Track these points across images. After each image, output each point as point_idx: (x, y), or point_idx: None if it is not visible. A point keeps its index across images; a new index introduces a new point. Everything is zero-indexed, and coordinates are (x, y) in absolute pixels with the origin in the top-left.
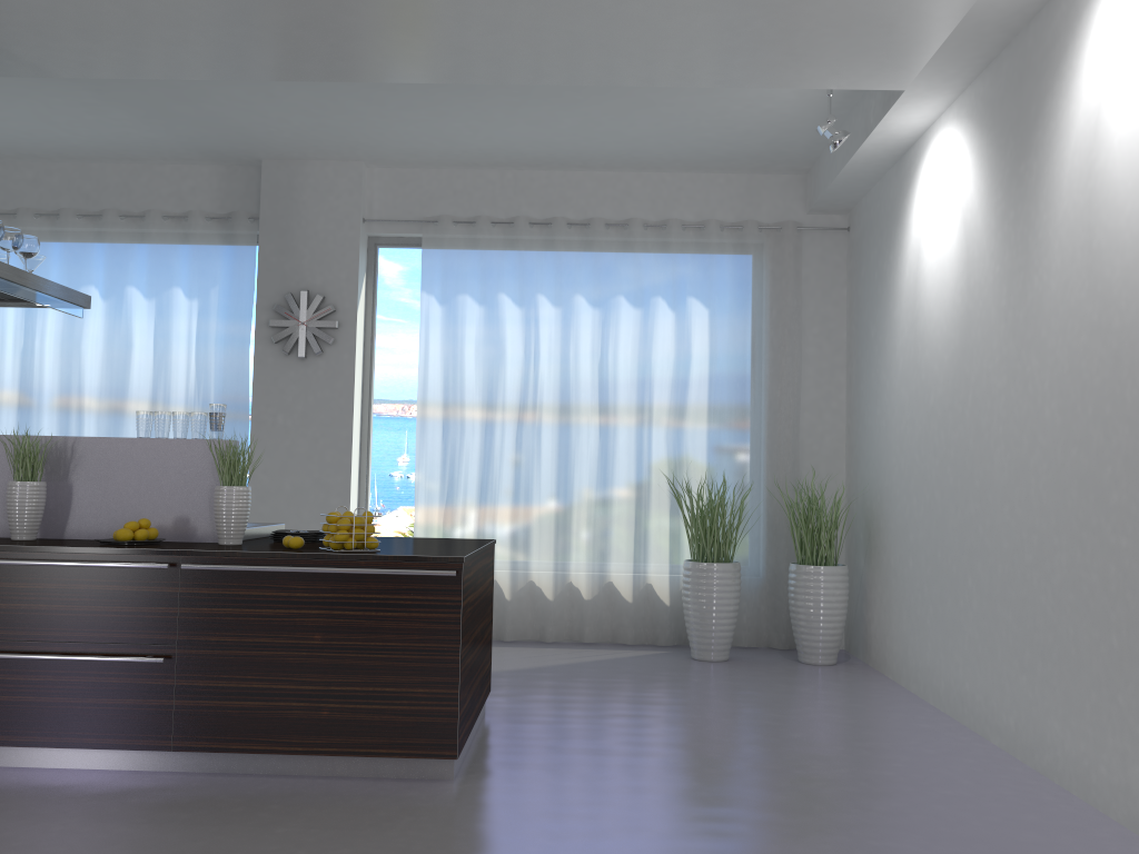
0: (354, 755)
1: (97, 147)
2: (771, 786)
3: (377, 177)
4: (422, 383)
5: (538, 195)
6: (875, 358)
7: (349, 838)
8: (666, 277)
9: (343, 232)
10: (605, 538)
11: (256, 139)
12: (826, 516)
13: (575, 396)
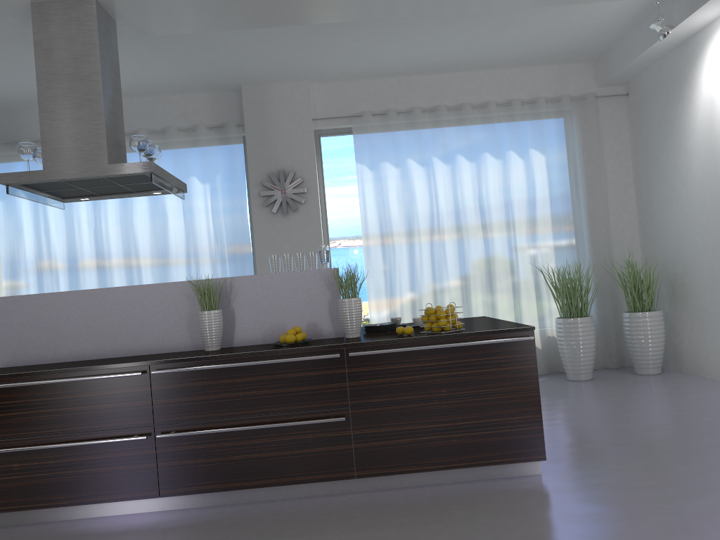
0: (478, 466)
1: (132, 87)
2: None
3: (317, 90)
4: (363, 223)
5: (424, 91)
6: (668, 175)
7: (535, 520)
8: (515, 137)
9: (301, 129)
10: (494, 310)
11: (244, 71)
12: (645, 280)
13: (464, 221)
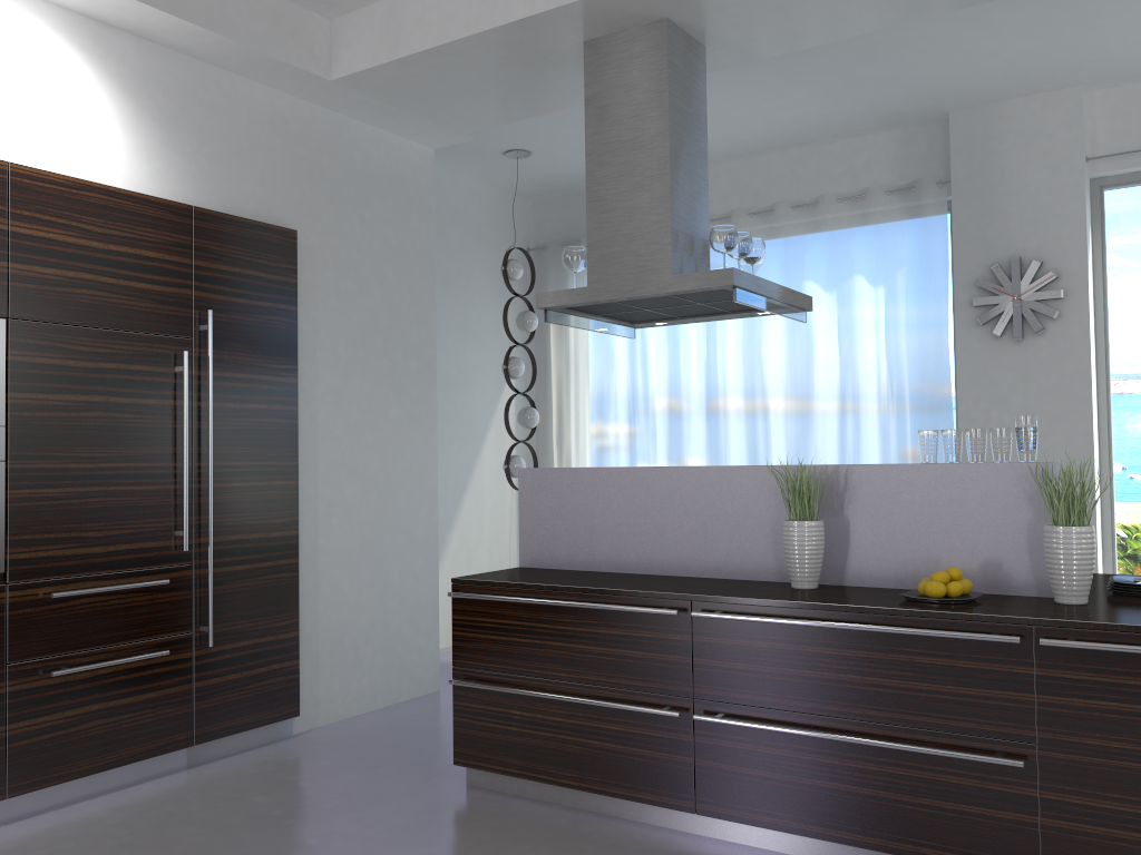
0: None
1: (767, 137)
2: None
3: (1099, 102)
4: None
5: None
6: None
7: None
8: None
9: (1060, 179)
10: None
11: (949, 87)
12: None
13: None
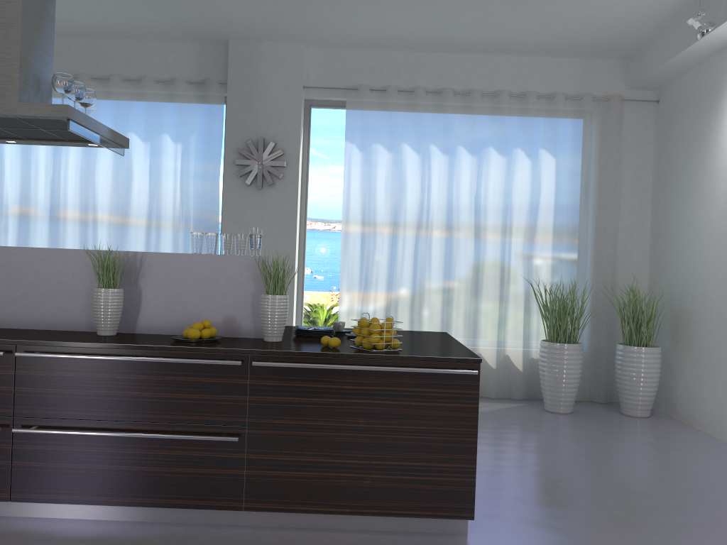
0: (391, 516)
1: (107, 26)
2: (717, 541)
3: (313, 55)
4: (345, 208)
5: (431, 71)
6: (689, 197)
7: None
8: (525, 134)
9: (289, 96)
10: (476, 322)
11: (230, 23)
12: (647, 311)
13: (456, 220)
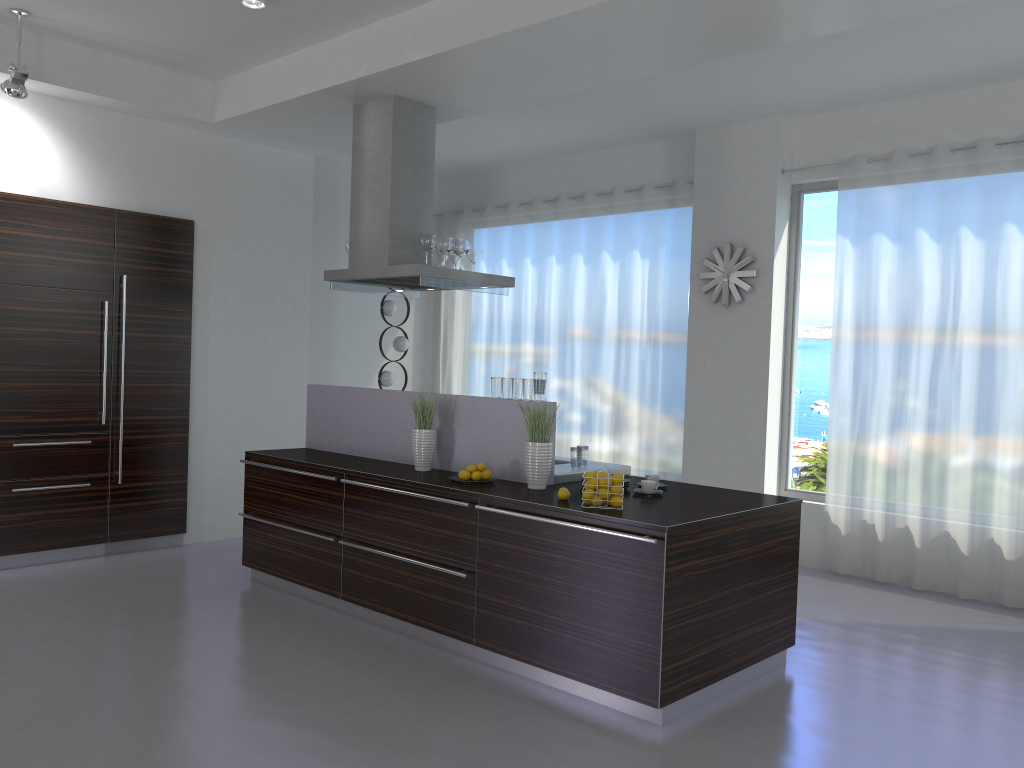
0: (584, 682)
1: (574, 143)
2: None
3: (797, 127)
4: (835, 325)
5: (965, 116)
6: None
7: (513, 754)
8: None
9: (761, 186)
10: None
11: (678, 116)
12: None
13: (1002, 336)
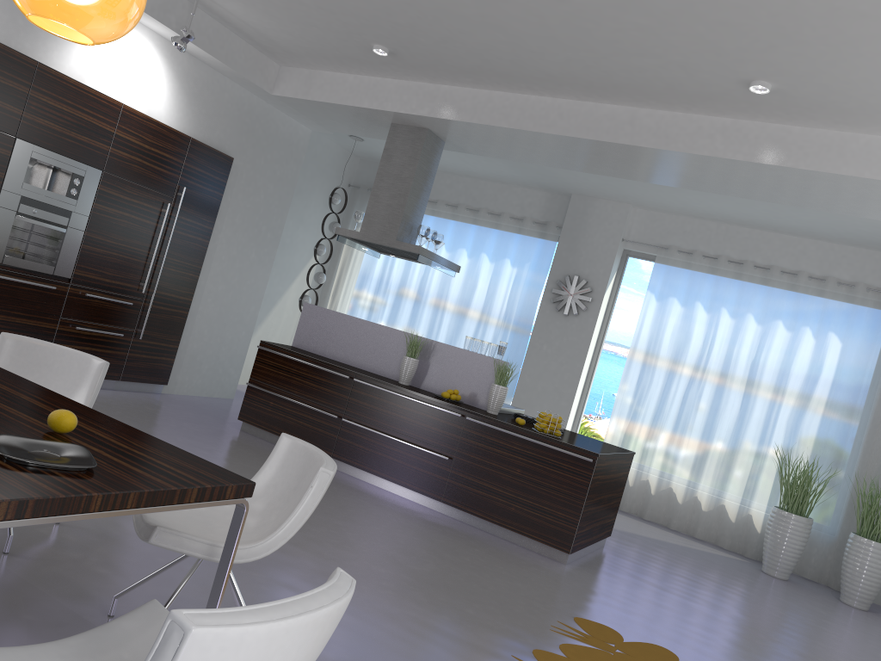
0: (521, 534)
1: (485, 174)
2: (737, 634)
3: (638, 214)
4: (633, 346)
5: (739, 243)
6: None
7: (504, 564)
8: (816, 315)
9: (607, 245)
10: (727, 476)
11: (569, 184)
12: None
13: (730, 378)
